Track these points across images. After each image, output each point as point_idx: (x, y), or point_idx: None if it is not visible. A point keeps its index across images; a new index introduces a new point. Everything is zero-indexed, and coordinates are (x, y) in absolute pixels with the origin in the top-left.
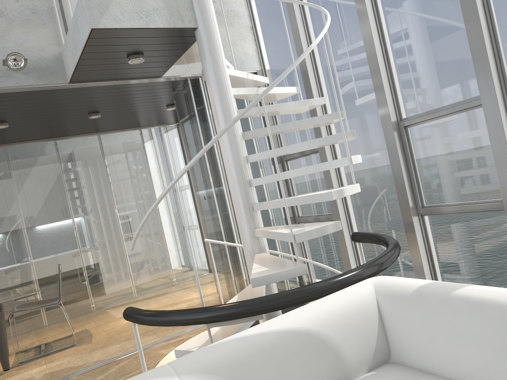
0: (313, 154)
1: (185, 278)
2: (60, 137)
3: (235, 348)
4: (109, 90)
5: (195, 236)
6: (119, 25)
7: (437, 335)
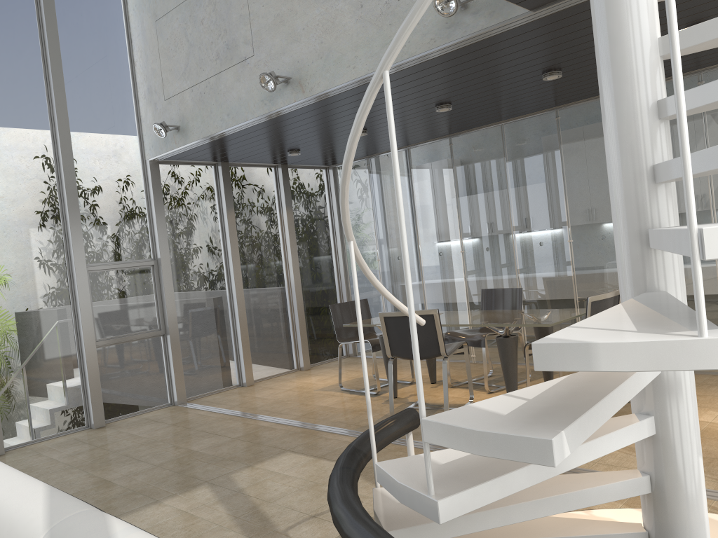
0: None
1: None
2: (709, 67)
3: None
4: None
5: None
6: None
7: None
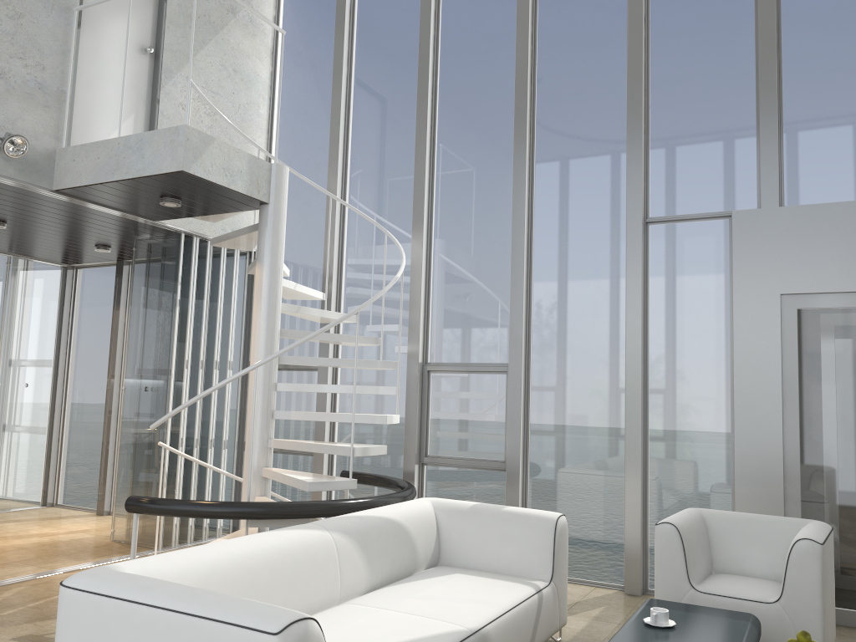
0: (304, 371)
1: (3, 507)
2: None
3: (357, 521)
4: (77, 210)
5: (39, 443)
6: (206, 176)
7: (487, 539)
